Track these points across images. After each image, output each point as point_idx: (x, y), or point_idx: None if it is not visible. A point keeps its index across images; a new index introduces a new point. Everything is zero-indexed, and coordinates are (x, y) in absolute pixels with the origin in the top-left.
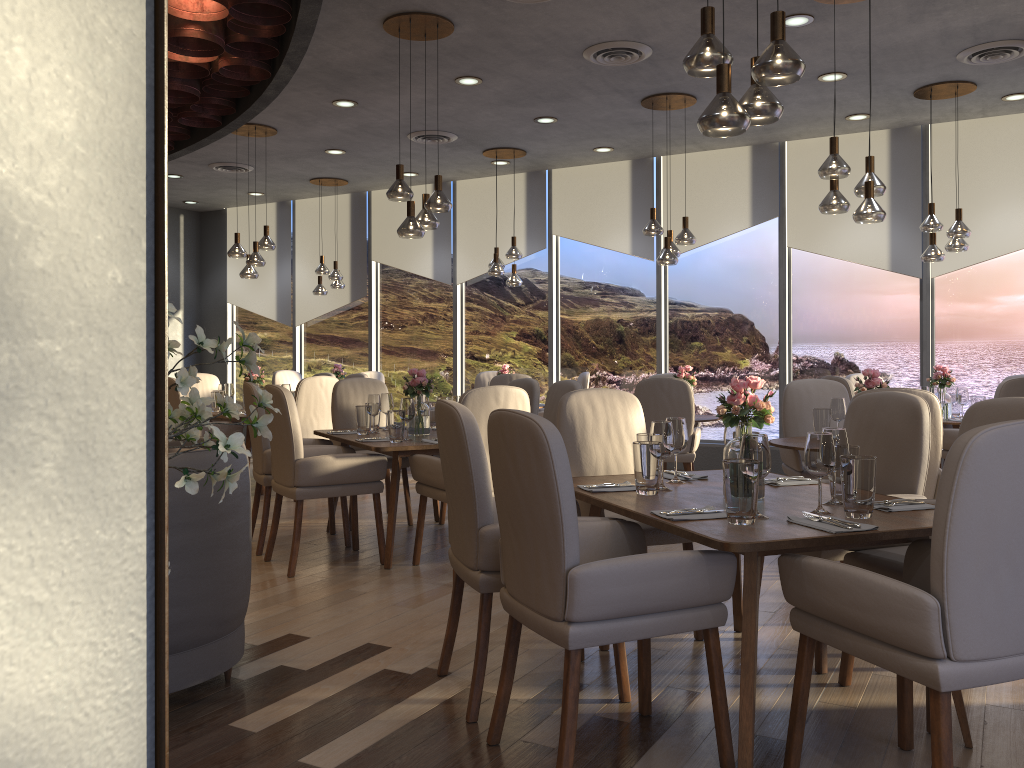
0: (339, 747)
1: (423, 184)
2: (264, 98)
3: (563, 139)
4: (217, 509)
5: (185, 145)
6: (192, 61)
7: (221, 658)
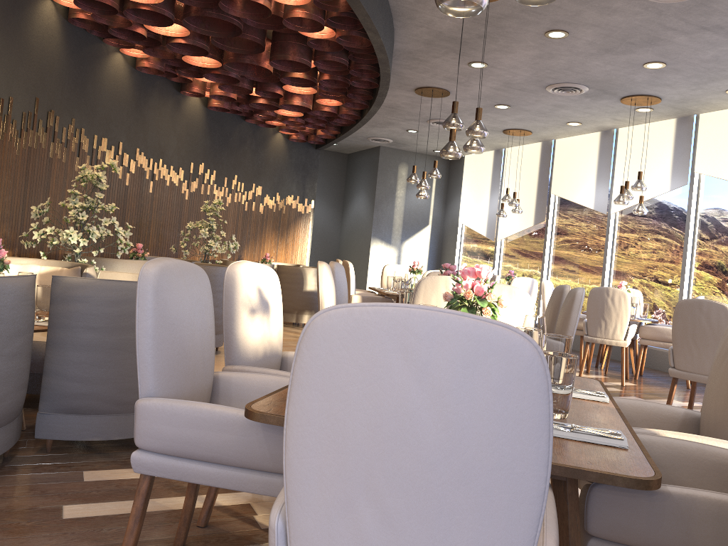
0: (98, 507)
1: (592, 132)
2: (381, 60)
3: (687, 83)
4: (121, 323)
5: (372, 103)
6: (325, 37)
7: (120, 428)
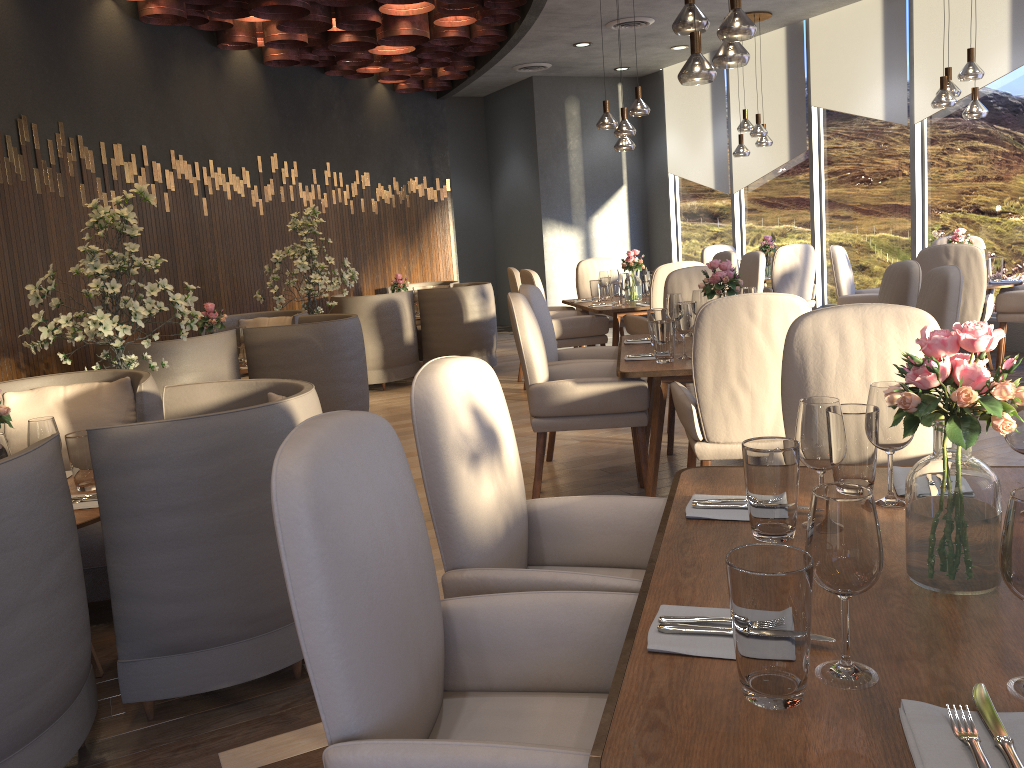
0: None
1: None
2: None
3: None
4: (225, 488)
5: (526, 10)
6: None
7: (261, 658)
